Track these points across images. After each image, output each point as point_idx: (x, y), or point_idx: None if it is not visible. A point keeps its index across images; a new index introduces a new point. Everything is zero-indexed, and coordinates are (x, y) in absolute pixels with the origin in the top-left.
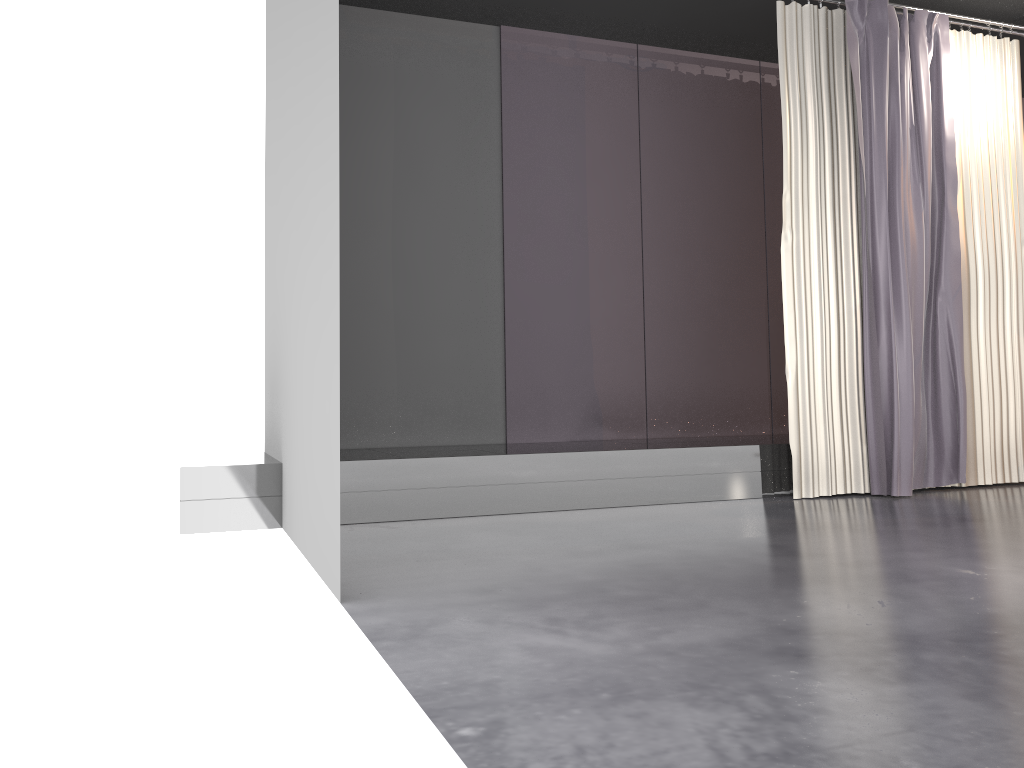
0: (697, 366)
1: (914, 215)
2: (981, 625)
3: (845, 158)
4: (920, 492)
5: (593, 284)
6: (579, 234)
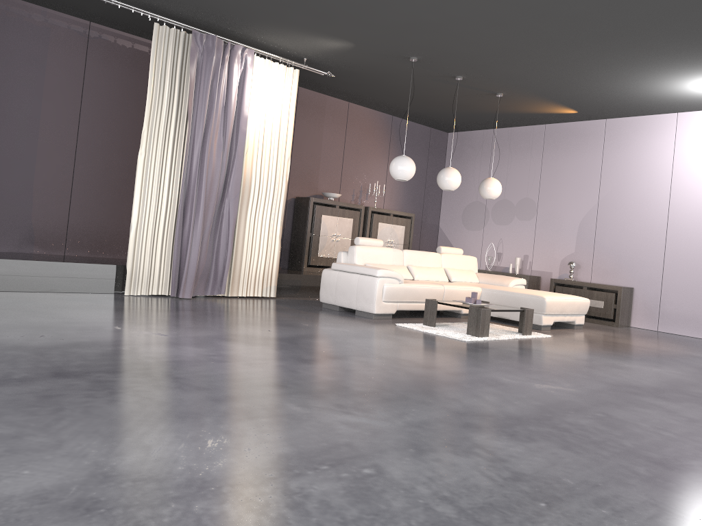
0: (105, 217)
1: (217, 153)
2: (65, 344)
3: (184, 116)
4: (202, 297)
5: (39, 161)
6: (33, 129)
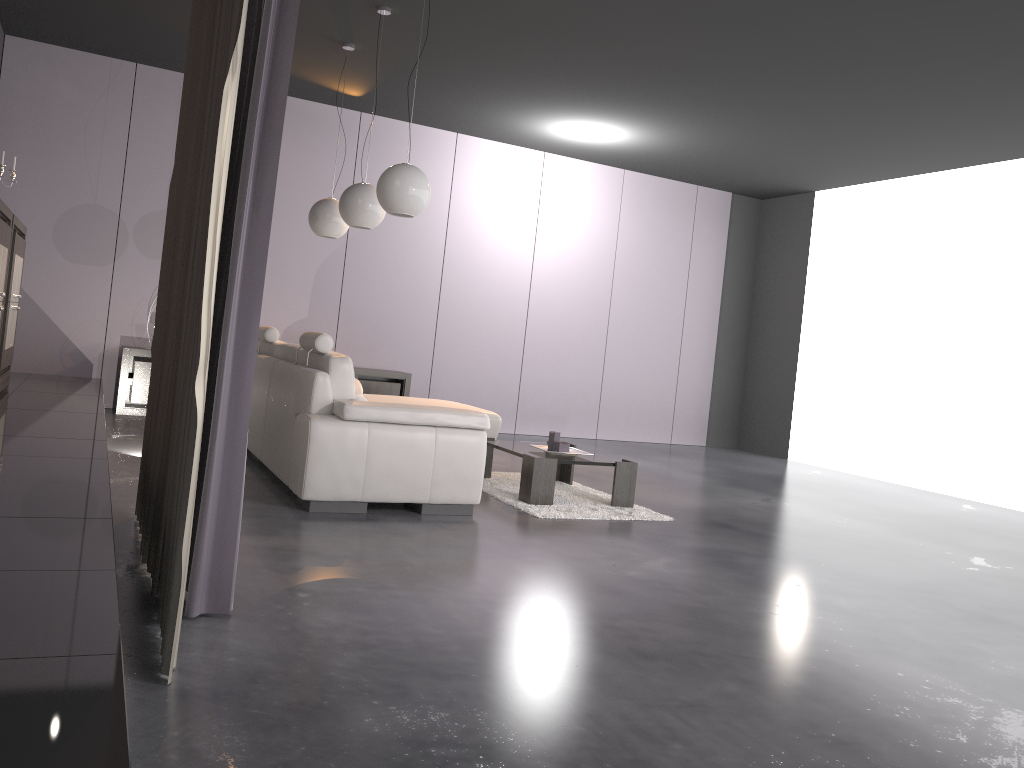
0: None
1: None
2: None
3: None
4: None
5: None
6: None
